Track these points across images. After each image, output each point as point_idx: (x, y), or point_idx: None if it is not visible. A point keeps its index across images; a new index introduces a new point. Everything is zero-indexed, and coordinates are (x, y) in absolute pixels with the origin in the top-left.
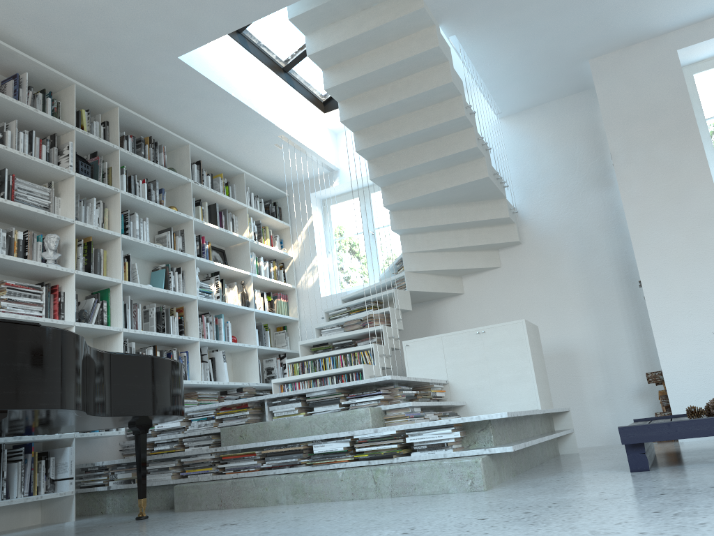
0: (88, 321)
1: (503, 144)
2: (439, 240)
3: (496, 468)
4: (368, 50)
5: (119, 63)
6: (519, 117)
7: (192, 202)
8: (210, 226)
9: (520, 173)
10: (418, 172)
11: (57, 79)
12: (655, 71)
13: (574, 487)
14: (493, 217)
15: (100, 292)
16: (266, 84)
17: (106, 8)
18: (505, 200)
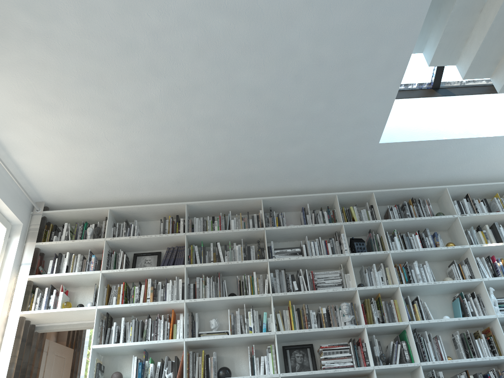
0: (391, 361)
1: None
2: None
3: None
4: None
5: (352, 168)
6: None
7: (463, 232)
8: (492, 245)
9: None
10: None
11: (325, 197)
12: None
13: None
14: None
15: (401, 333)
16: (482, 108)
17: (311, 147)
18: None
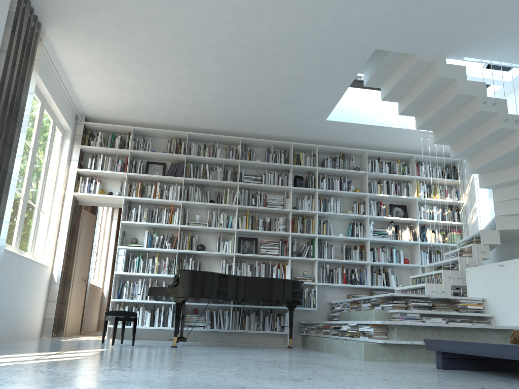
0: (301, 255)
1: None
2: None
3: (390, 352)
4: (412, 86)
5: (306, 129)
6: None
7: (367, 184)
8: (382, 195)
9: None
10: (480, 148)
11: (284, 144)
12: None
13: (371, 364)
14: None
15: (312, 240)
16: None
17: (281, 115)
18: None
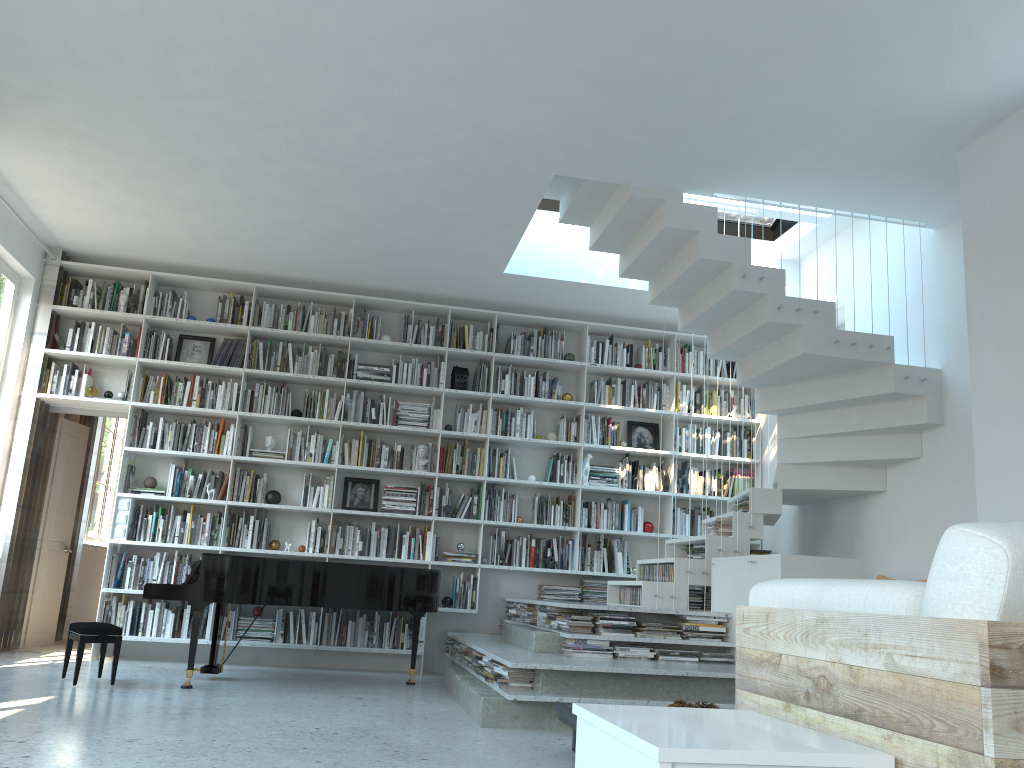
0: (456, 513)
1: (936, 270)
2: (821, 422)
3: (528, 713)
4: (636, 232)
5: (472, 285)
6: (955, 225)
7: (584, 386)
8: (610, 407)
9: (950, 315)
10: (751, 346)
11: (436, 308)
12: (1023, 163)
13: (473, 740)
14: (872, 392)
15: (479, 485)
16: None
17: (420, 262)
18: (892, 367)
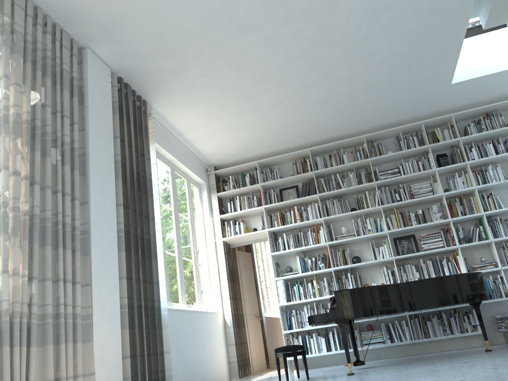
0: (472, 240)
1: None
2: None
3: None
4: None
5: (432, 102)
6: None
7: None
8: None
9: None
10: None
11: (413, 125)
12: None
13: None
14: None
15: (479, 220)
16: None
17: (397, 97)
18: None
